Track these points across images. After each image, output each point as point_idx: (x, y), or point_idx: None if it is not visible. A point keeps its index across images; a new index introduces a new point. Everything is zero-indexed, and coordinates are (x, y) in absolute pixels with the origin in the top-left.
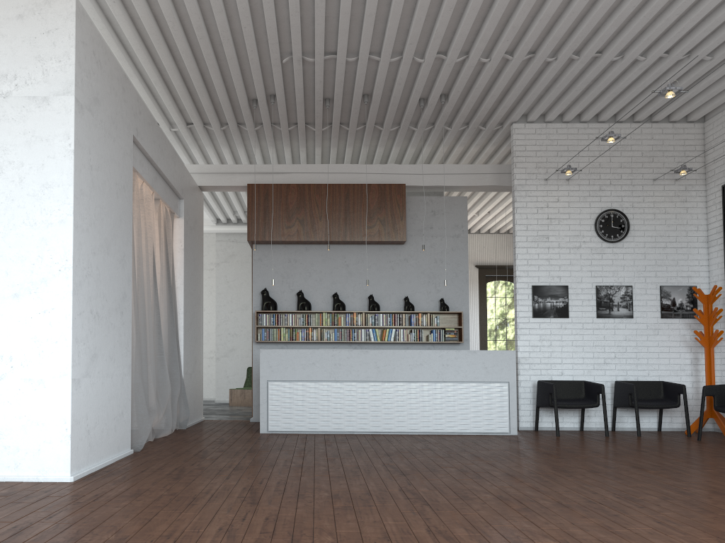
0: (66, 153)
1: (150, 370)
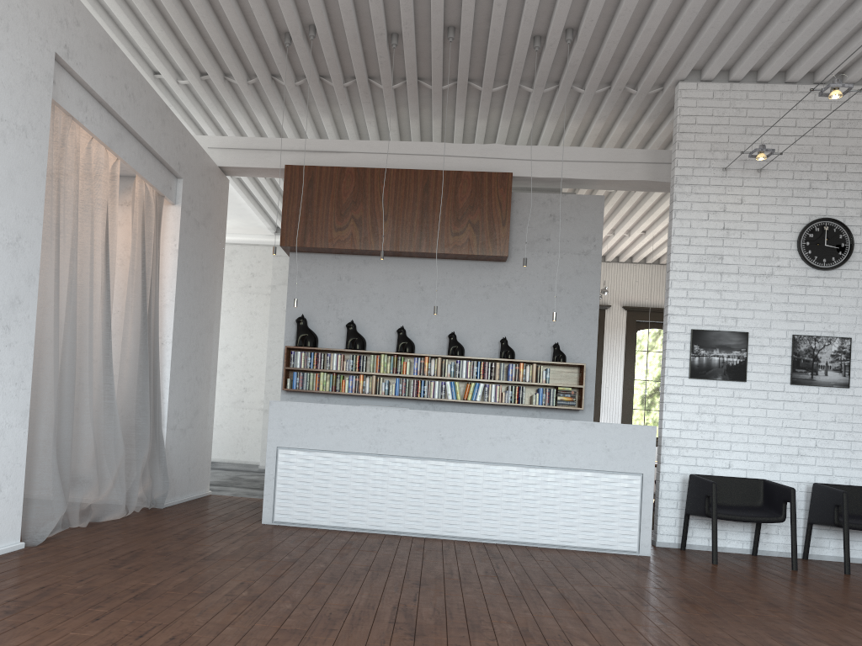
0: None
1: (84, 421)
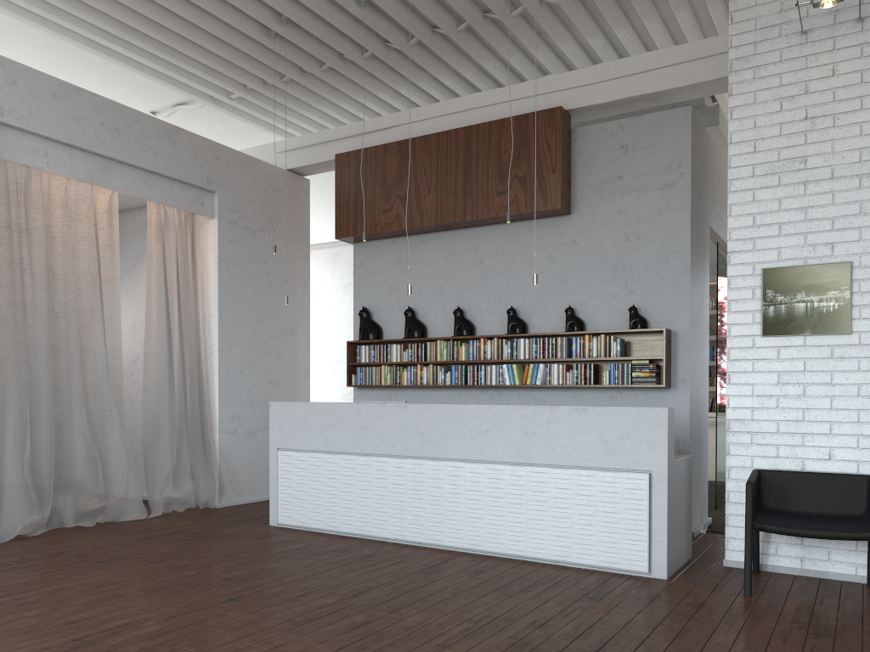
0: None
1: (75, 433)
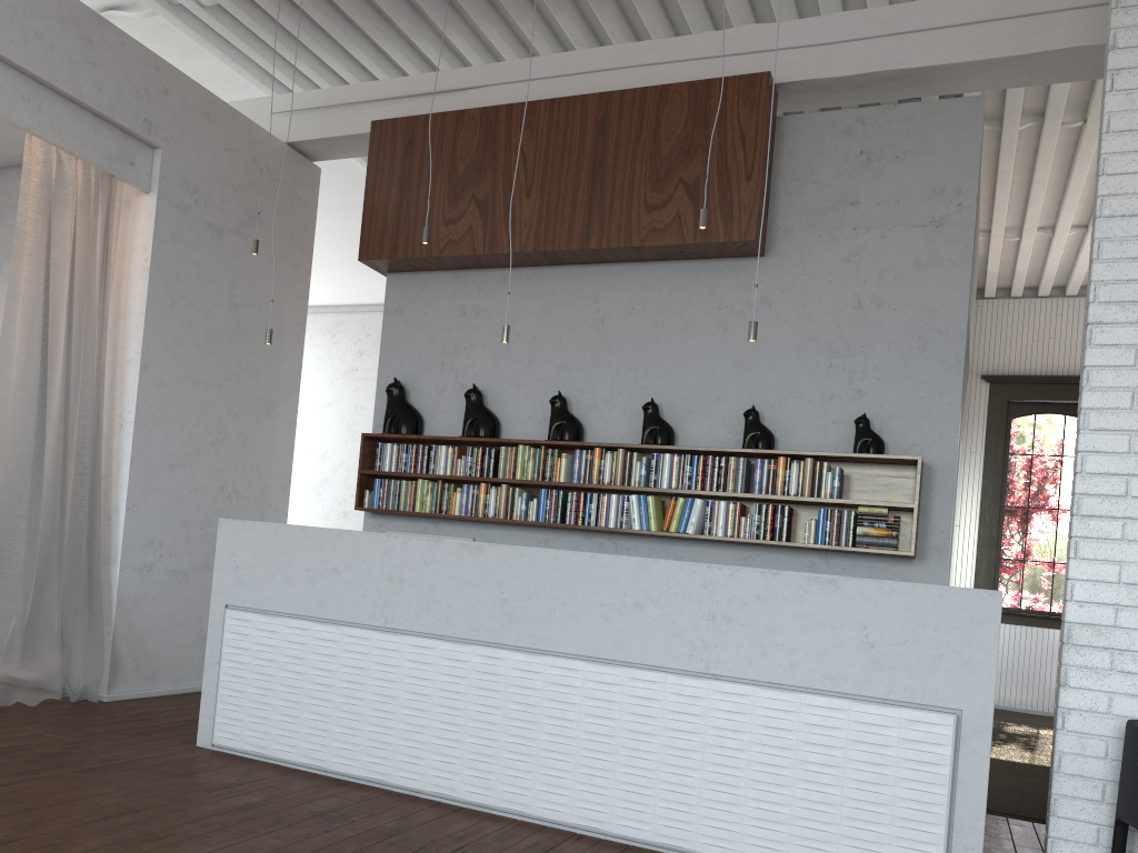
0: None
1: None
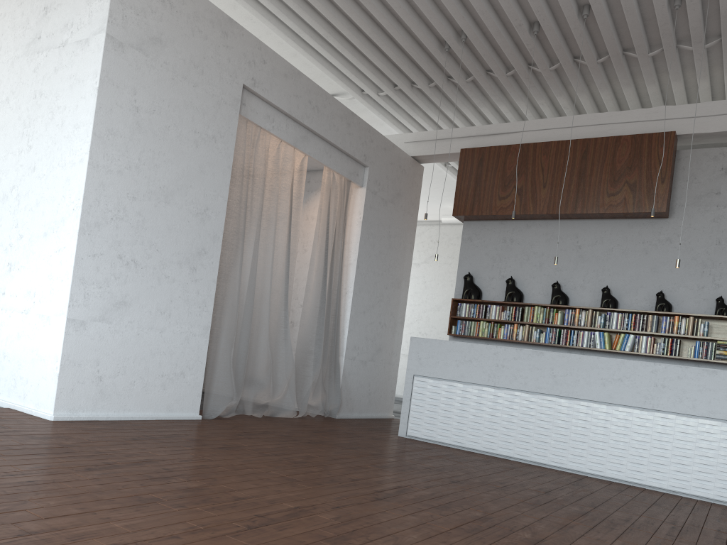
0: (92, 91)
1: (261, 341)
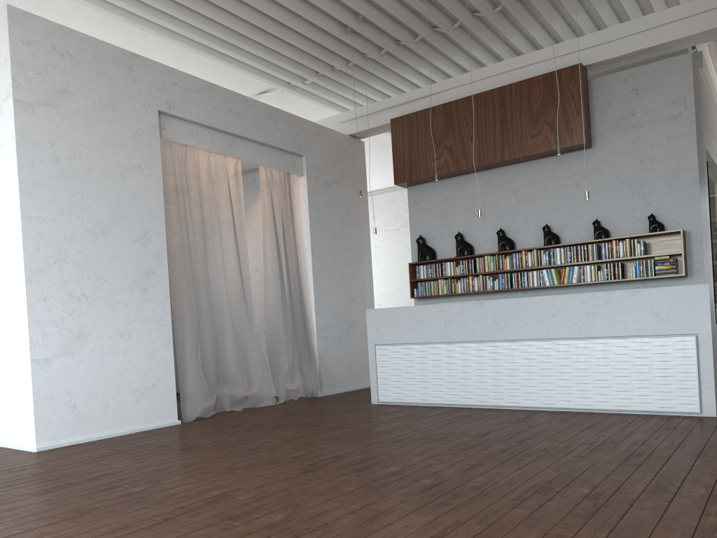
0: (12, 153)
1: (227, 341)
